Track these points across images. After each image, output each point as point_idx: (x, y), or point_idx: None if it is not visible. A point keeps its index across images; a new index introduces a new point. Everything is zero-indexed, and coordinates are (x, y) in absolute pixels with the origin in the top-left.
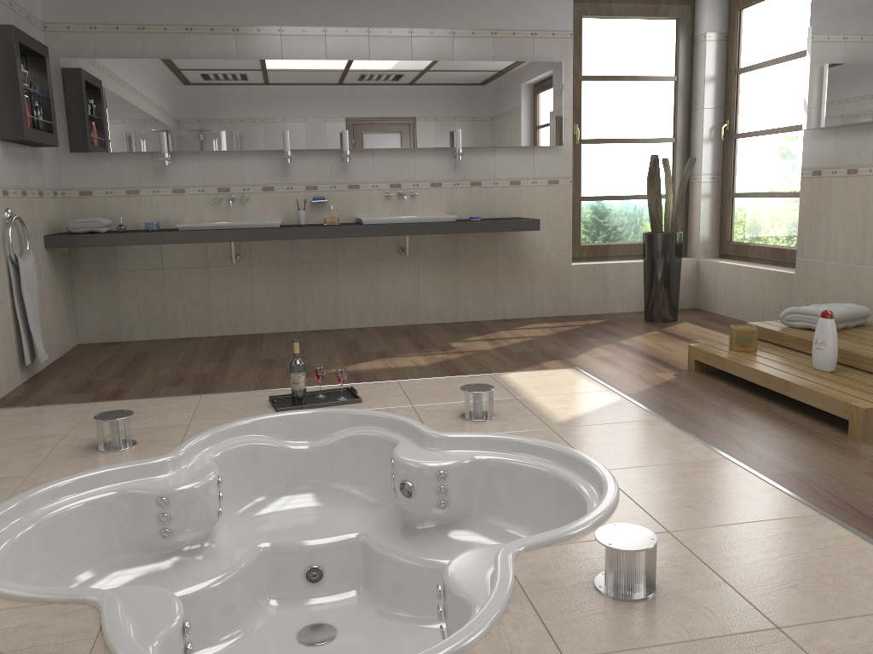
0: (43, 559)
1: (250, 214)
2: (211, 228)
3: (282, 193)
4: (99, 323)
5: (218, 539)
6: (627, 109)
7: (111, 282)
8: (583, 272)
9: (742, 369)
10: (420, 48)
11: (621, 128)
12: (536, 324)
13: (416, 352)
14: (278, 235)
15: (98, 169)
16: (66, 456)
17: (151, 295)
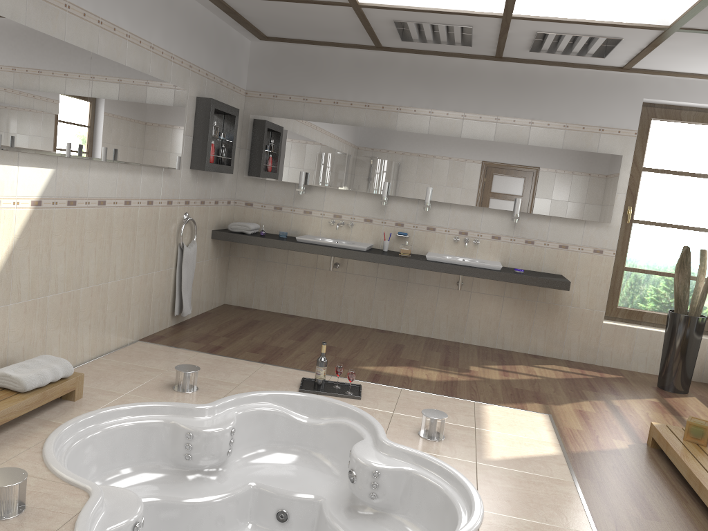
0: (110, 452)
1: (352, 236)
2: (318, 243)
3: (377, 225)
4: (239, 292)
5: (227, 470)
6: (682, 200)
7: (252, 266)
8: (612, 331)
9: (677, 459)
10: (502, 132)
11: (673, 215)
12: (556, 366)
13: (437, 368)
14: (361, 257)
15: (259, 190)
16: (153, 388)
17: (275, 281)
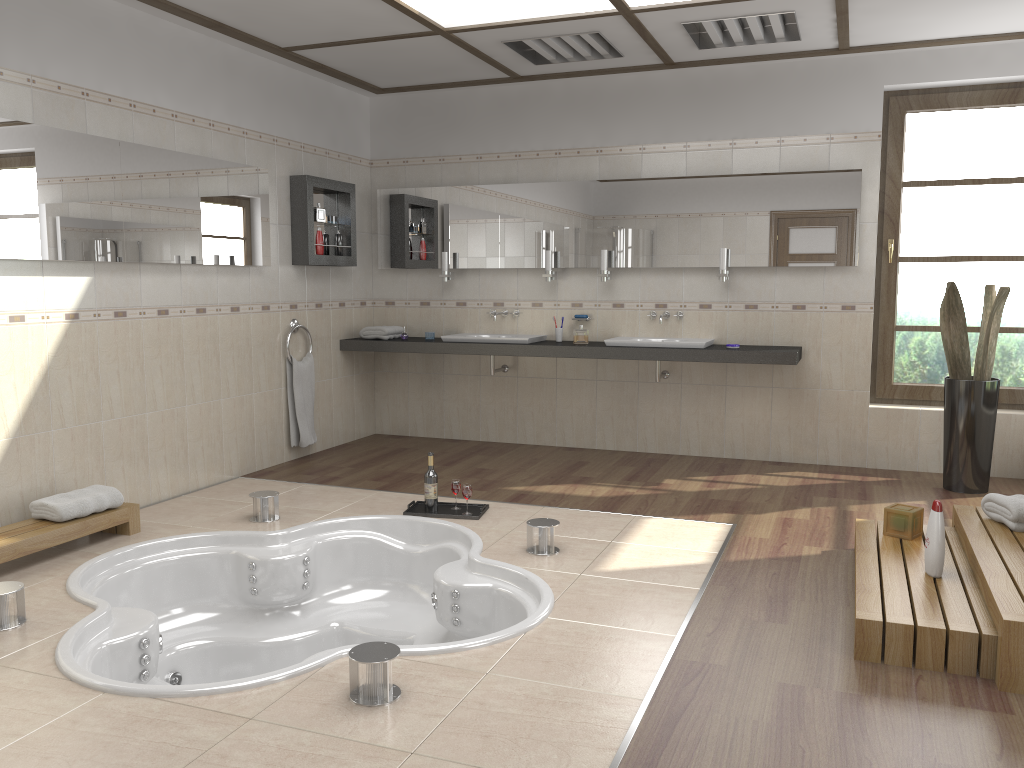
0: (165, 588)
1: (519, 328)
2: (468, 341)
3: (549, 309)
4: (391, 417)
5: (310, 609)
6: (967, 219)
7: (403, 382)
8: (884, 418)
9: (855, 555)
10: (695, 163)
11: (957, 243)
12: (800, 472)
13: (614, 483)
14: (520, 351)
15: (400, 283)
16: (227, 519)
17: (432, 397)
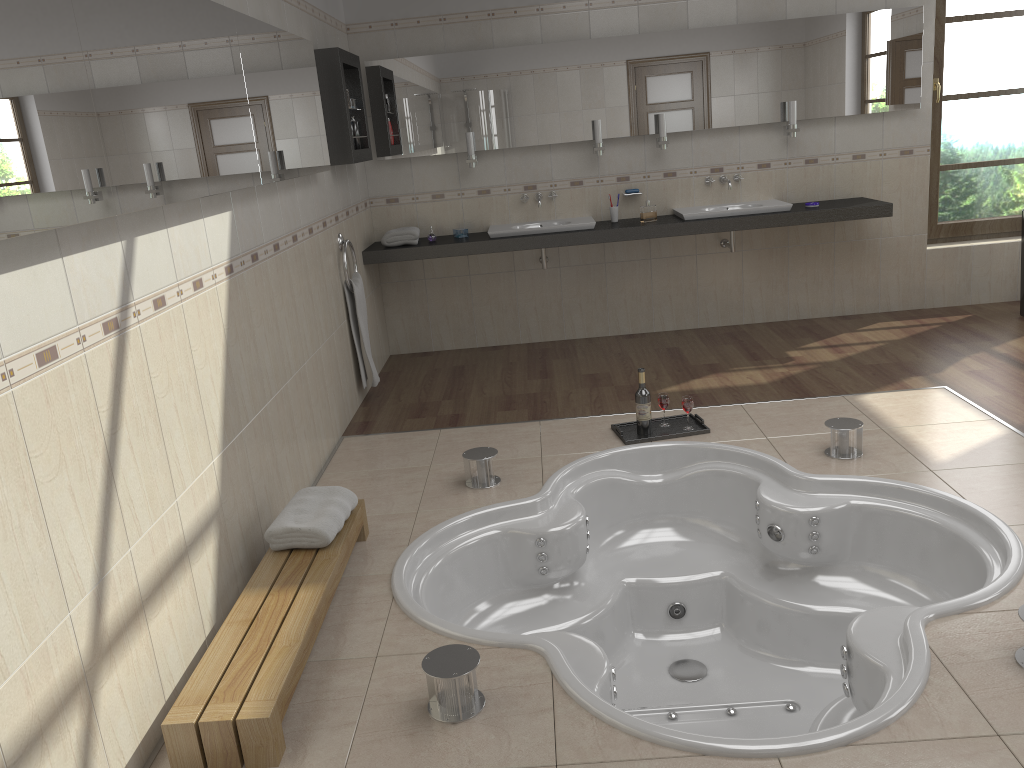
0: (445, 594)
1: (557, 212)
2: (522, 234)
3: (591, 187)
4: (409, 333)
5: (583, 573)
6: (1003, 53)
7: (419, 291)
8: (941, 258)
9: None
10: (747, 8)
11: (994, 77)
12: (883, 323)
13: (750, 365)
14: (594, 238)
15: (403, 175)
16: (441, 493)
17: (458, 303)
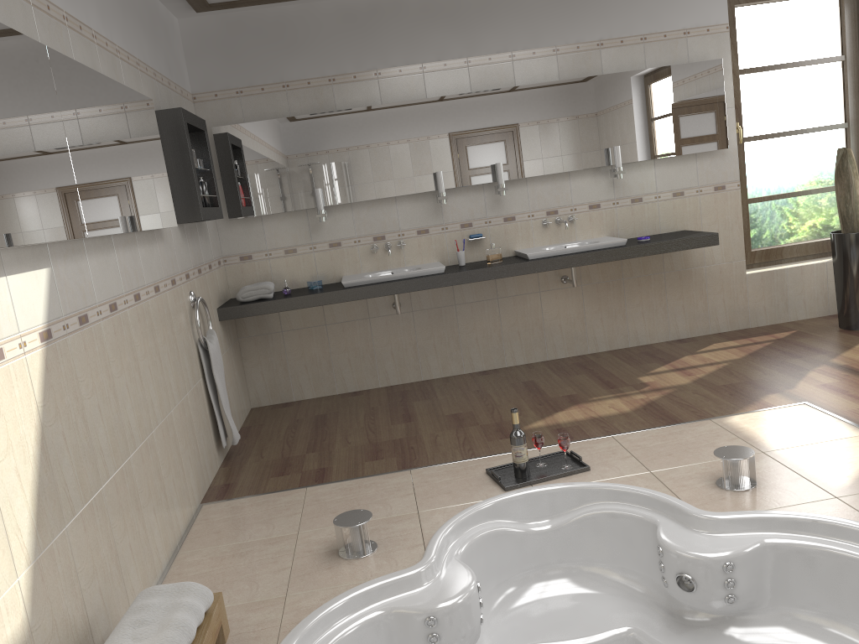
0: None
1: (407, 259)
2: (375, 281)
3: (437, 235)
4: (269, 385)
5: None
6: (791, 98)
7: (277, 343)
8: (759, 281)
9: None
10: (567, 66)
11: (785, 119)
12: (718, 344)
13: (608, 394)
14: (445, 282)
15: (255, 233)
16: (312, 568)
17: (316, 353)
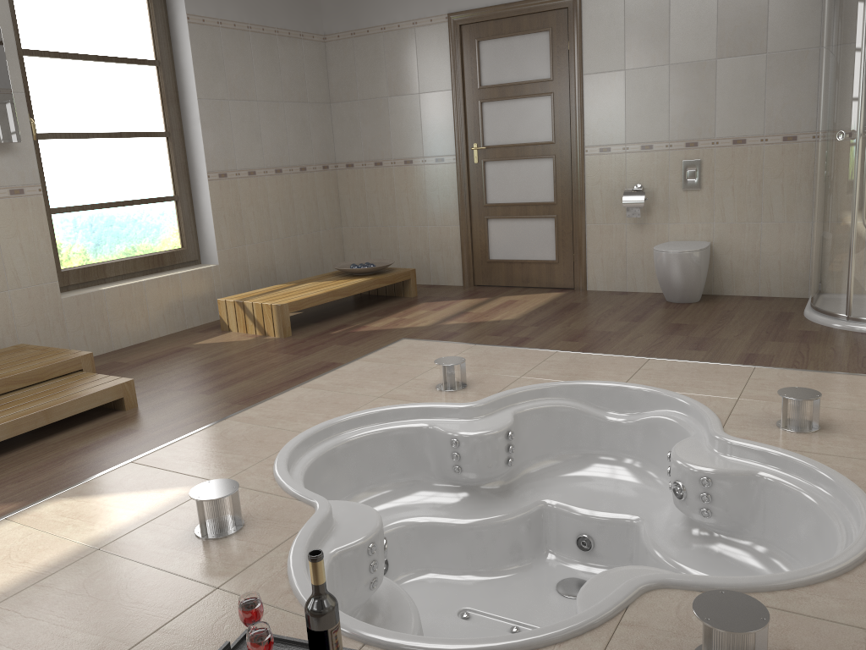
0: None
1: None
2: None
3: None
4: None
5: None
6: None
7: None
8: None
9: None
10: None
11: None
12: None
13: None
14: None
15: None
16: None
17: None
